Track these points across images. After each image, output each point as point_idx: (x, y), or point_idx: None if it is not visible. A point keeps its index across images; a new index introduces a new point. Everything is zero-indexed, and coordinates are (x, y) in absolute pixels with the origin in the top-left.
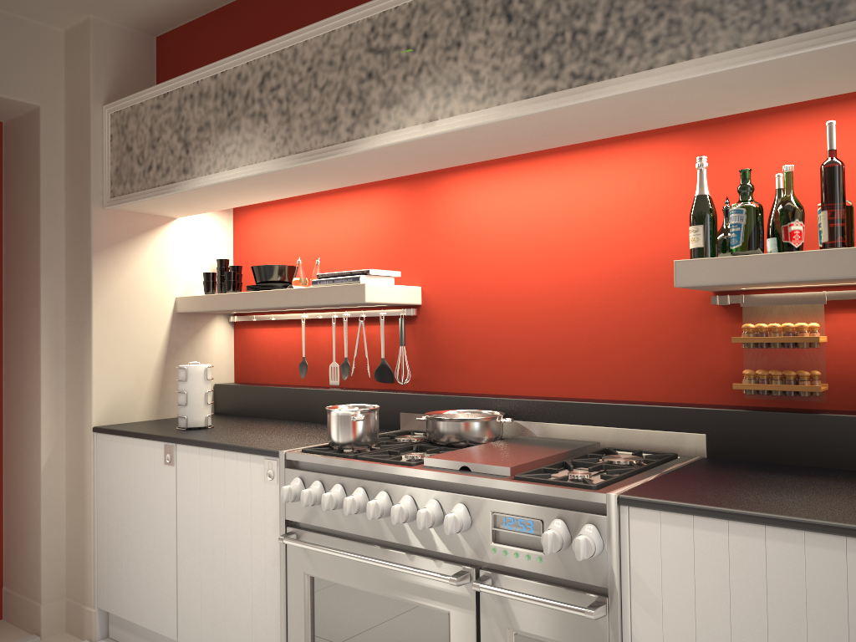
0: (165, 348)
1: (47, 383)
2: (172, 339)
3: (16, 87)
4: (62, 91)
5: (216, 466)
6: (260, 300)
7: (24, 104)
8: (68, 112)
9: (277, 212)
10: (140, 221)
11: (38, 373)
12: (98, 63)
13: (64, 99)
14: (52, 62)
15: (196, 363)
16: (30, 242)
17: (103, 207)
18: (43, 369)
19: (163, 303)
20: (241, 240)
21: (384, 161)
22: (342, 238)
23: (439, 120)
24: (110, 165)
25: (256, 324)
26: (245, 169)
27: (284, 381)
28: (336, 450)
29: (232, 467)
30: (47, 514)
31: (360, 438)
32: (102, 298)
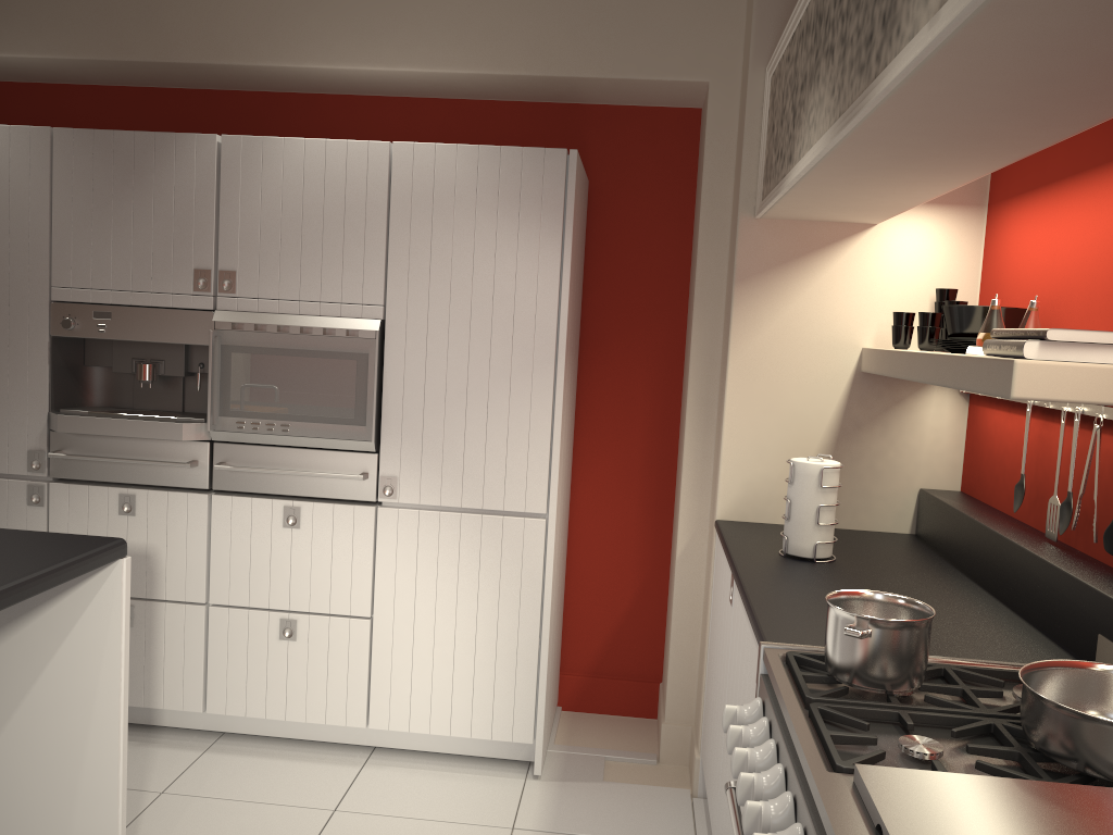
0: (836, 423)
1: (690, 450)
2: (850, 412)
3: (678, 63)
4: (739, 55)
5: (743, 628)
6: (917, 368)
7: (693, 84)
8: (741, 84)
9: (1030, 206)
10: (811, 234)
11: (683, 436)
12: (763, 5)
13: (741, 65)
14: (729, 17)
15: (815, 458)
16: (694, 266)
17: (754, 217)
18: (687, 433)
19: (839, 355)
20: (990, 255)
21: (974, 109)
22: (1102, 255)
23: (944, 5)
24: (764, 154)
25: (989, 401)
26: (813, 150)
27: (1006, 508)
28: (822, 676)
29: (748, 640)
30: (678, 615)
31: (859, 669)
32: (743, 346)
